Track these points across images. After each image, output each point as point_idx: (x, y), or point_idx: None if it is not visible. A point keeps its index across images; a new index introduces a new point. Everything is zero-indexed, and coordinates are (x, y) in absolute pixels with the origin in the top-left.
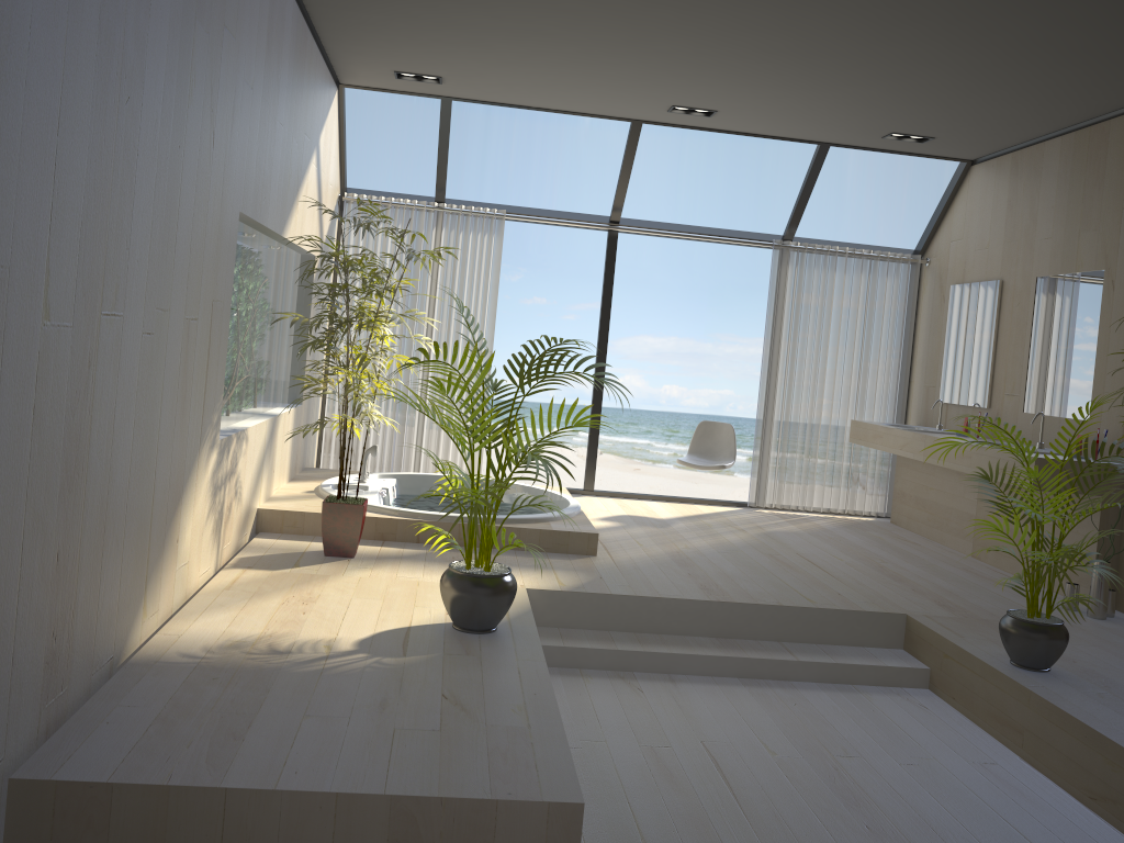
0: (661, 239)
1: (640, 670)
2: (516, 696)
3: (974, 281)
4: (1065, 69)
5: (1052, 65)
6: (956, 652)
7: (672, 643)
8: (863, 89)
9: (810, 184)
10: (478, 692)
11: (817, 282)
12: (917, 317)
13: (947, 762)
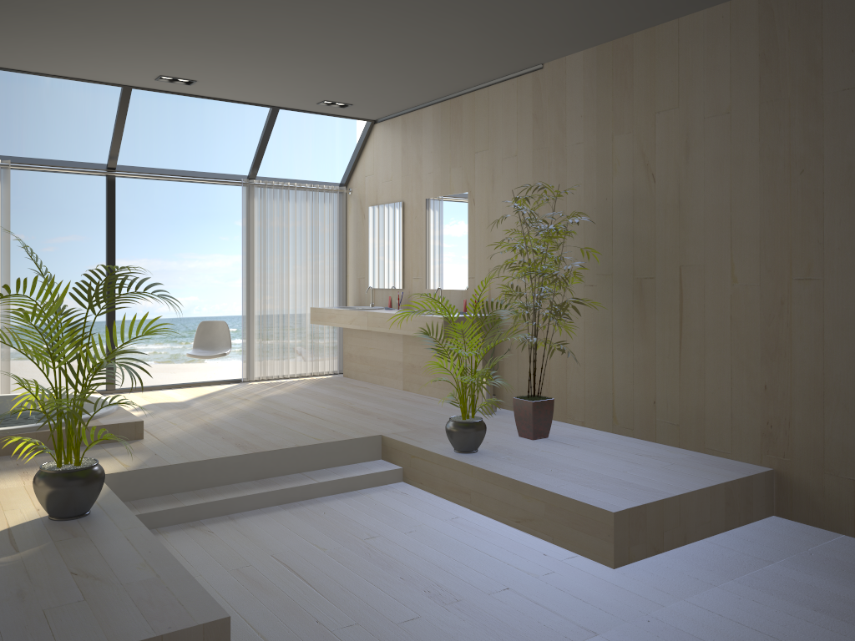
0: (125, 181)
1: (205, 517)
2: (135, 557)
3: (384, 203)
4: (439, 62)
5: (432, 59)
6: (420, 452)
7: (225, 492)
8: (309, 69)
9: (267, 137)
10: (101, 562)
11: (277, 209)
12: (346, 230)
13: (431, 524)
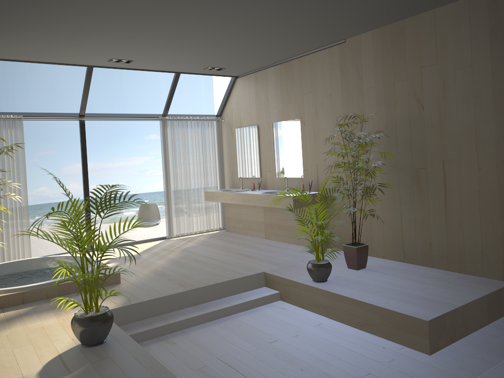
0: None
1: (168, 333)
2: (145, 372)
3: (245, 126)
4: (282, 42)
5: (278, 40)
6: (291, 282)
7: (177, 315)
8: (202, 50)
9: (173, 91)
10: (125, 377)
11: (181, 133)
12: (222, 143)
13: (307, 329)
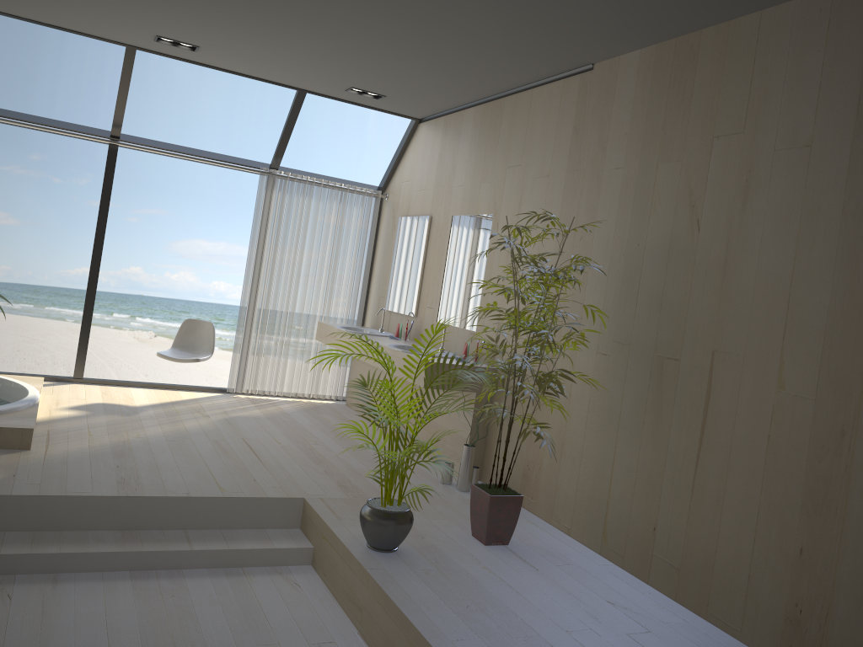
0: None
1: (25, 572)
2: None
3: (414, 215)
4: (463, 49)
5: (453, 43)
6: (330, 535)
7: (68, 541)
8: (314, 43)
9: (291, 123)
10: None
11: (296, 206)
12: (377, 241)
13: (289, 646)
